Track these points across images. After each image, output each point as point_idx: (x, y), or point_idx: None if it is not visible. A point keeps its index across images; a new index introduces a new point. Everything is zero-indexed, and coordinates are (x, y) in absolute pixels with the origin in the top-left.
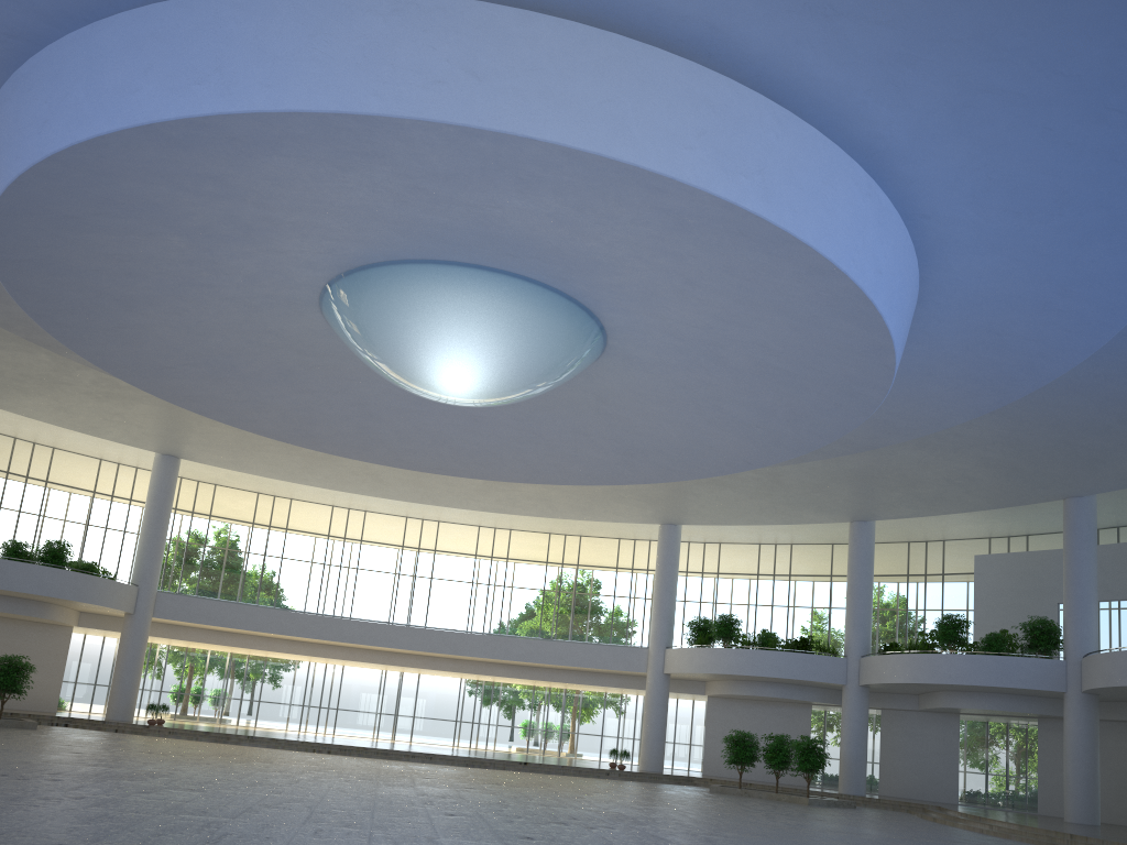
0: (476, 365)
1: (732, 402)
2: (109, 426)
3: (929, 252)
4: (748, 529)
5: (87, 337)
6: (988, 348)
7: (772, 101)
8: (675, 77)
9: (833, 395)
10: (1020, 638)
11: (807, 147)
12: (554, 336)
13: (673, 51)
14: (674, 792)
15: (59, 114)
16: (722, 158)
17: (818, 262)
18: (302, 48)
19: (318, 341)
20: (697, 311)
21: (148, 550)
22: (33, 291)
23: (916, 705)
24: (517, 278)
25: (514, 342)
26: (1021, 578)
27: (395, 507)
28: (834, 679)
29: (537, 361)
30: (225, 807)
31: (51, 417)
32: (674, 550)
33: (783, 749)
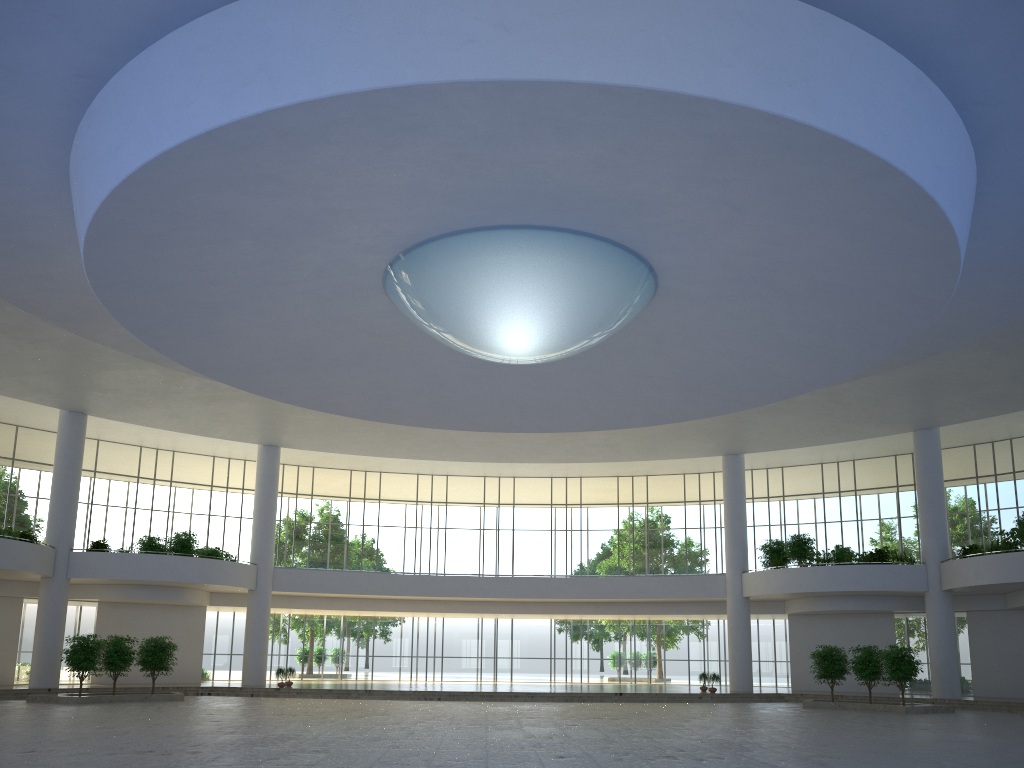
0: (534, 323)
1: (788, 325)
2: (216, 426)
3: (984, 141)
4: (809, 451)
5: (183, 346)
6: None
7: (808, 5)
8: None
9: (894, 304)
10: None
11: (849, 47)
12: (606, 284)
13: None
14: (768, 711)
15: (129, 139)
16: (763, 71)
17: (873, 164)
18: (336, 33)
19: (386, 322)
20: (746, 238)
21: (261, 532)
22: (131, 310)
23: (1002, 605)
24: (565, 233)
25: (569, 295)
26: None
27: (473, 469)
28: (915, 587)
29: (593, 310)
30: (347, 767)
31: (167, 424)
32: (739, 479)
33: (872, 660)
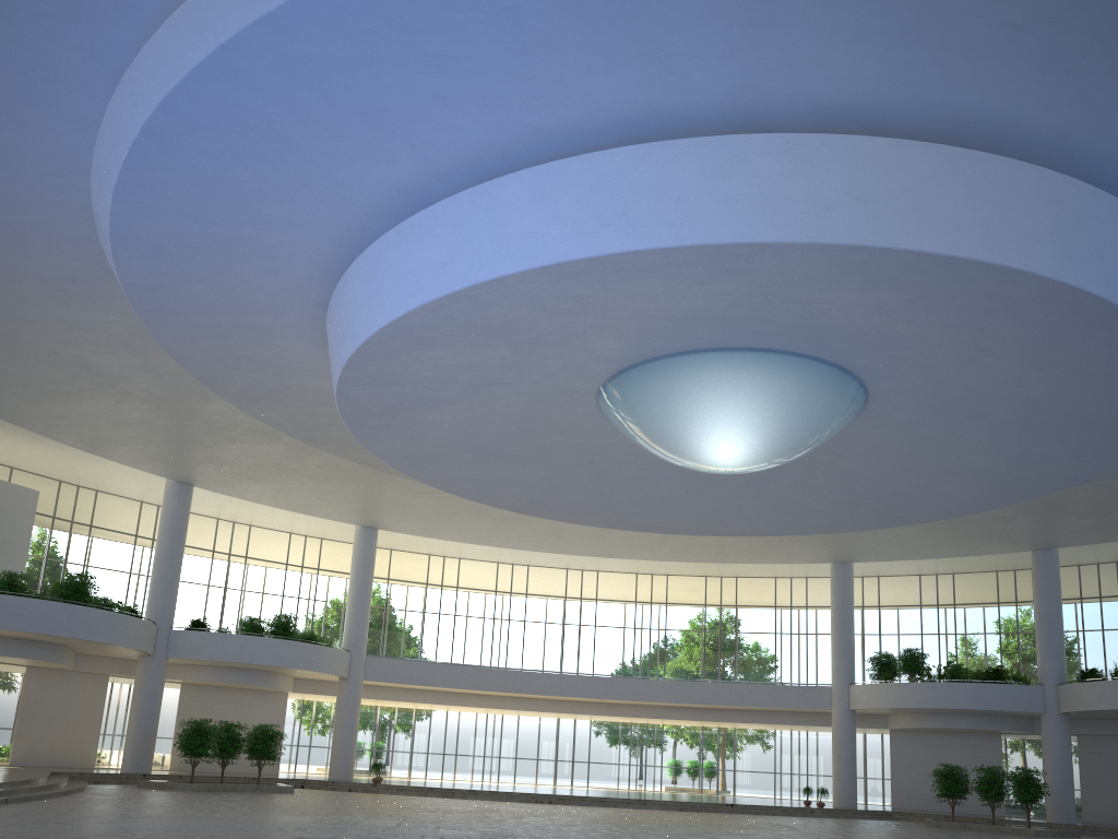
0: (756, 438)
1: (979, 452)
2: (321, 504)
3: None
4: (912, 562)
5: (383, 435)
6: None
7: (1107, 193)
8: (1029, 183)
9: (1094, 441)
10: None
11: None
12: (829, 406)
13: (1015, 157)
14: (900, 829)
15: (460, 259)
16: (1071, 250)
17: None
18: (702, 190)
19: (582, 422)
20: (977, 376)
21: (356, 617)
22: (358, 400)
23: (1116, 730)
24: (803, 358)
25: (794, 415)
26: None
27: (559, 560)
28: (1033, 708)
29: (811, 430)
30: None
31: (271, 500)
32: (848, 588)
33: (997, 781)
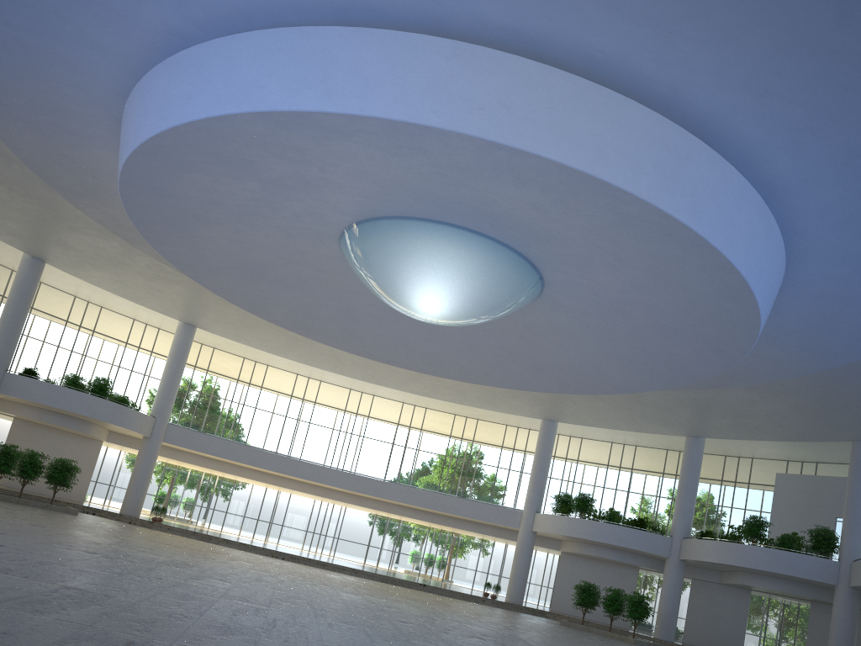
0: (449, 297)
1: (626, 344)
2: (150, 298)
3: (794, 258)
4: (606, 431)
5: (167, 240)
6: (822, 329)
7: (707, 145)
8: (643, 122)
9: (704, 350)
10: (804, 539)
11: (726, 180)
12: (508, 283)
13: (642, 102)
14: (536, 622)
15: (201, 95)
16: (668, 183)
17: (720, 261)
18: (386, 73)
19: (330, 263)
20: (617, 280)
21: (165, 392)
22: (140, 206)
23: (719, 579)
24: (490, 240)
25: (480, 284)
26: (810, 494)
27: (344, 381)
28: (661, 552)
29: (493, 299)
30: (255, 597)
31: (109, 287)
32: (550, 440)
33: (618, 600)
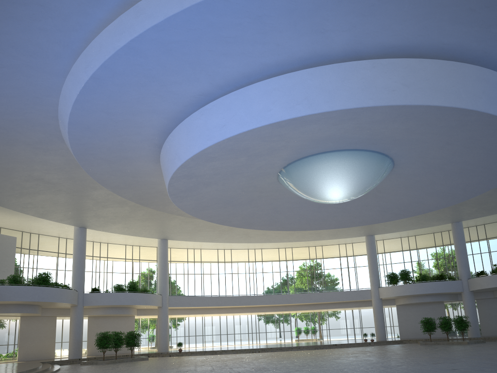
0: (350, 187)
1: (439, 184)
2: (143, 231)
3: None
4: (398, 232)
5: (184, 199)
6: None
7: None
8: (473, 73)
9: (489, 176)
10: None
11: None
12: (379, 171)
13: (464, 62)
14: (411, 347)
15: (231, 122)
16: (491, 99)
17: None
18: (339, 86)
19: (269, 186)
20: (443, 153)
21: (162, 279)
22: (177, 186)
23: (492, 296)
24: (369, 151)
25: (366, 176)
26: None
27: (245, 246)
28: (458, 290)
29: (372, 182)
30: None
31: (121, 231)
32: (374, 246)
33: (448, 322)
